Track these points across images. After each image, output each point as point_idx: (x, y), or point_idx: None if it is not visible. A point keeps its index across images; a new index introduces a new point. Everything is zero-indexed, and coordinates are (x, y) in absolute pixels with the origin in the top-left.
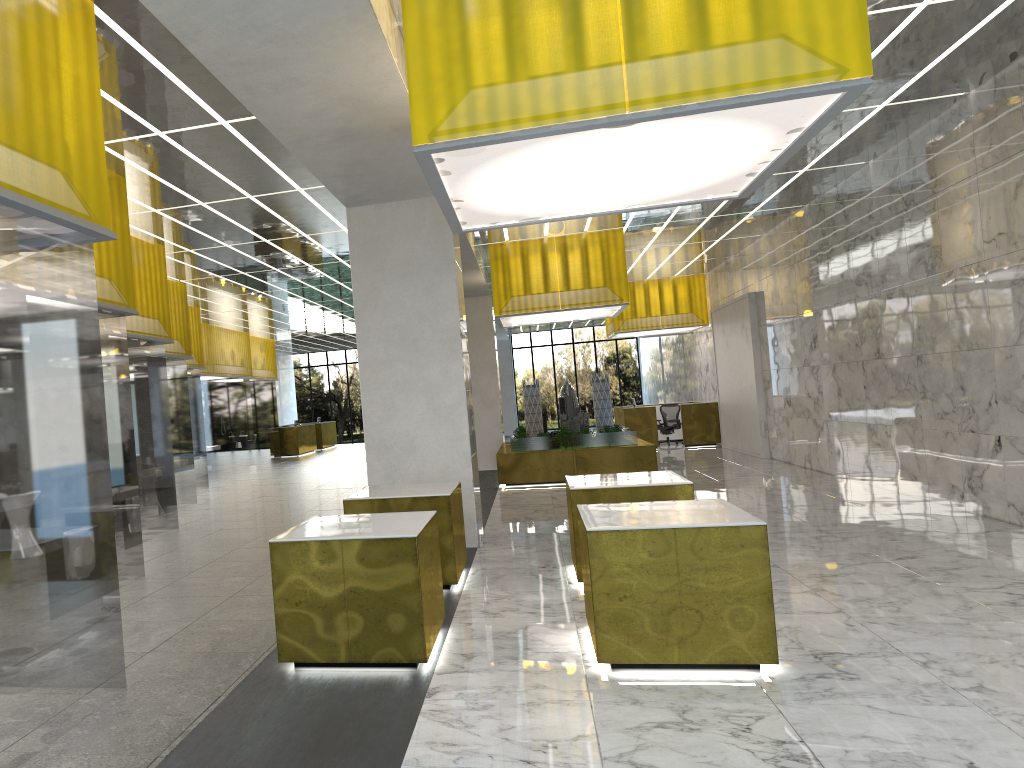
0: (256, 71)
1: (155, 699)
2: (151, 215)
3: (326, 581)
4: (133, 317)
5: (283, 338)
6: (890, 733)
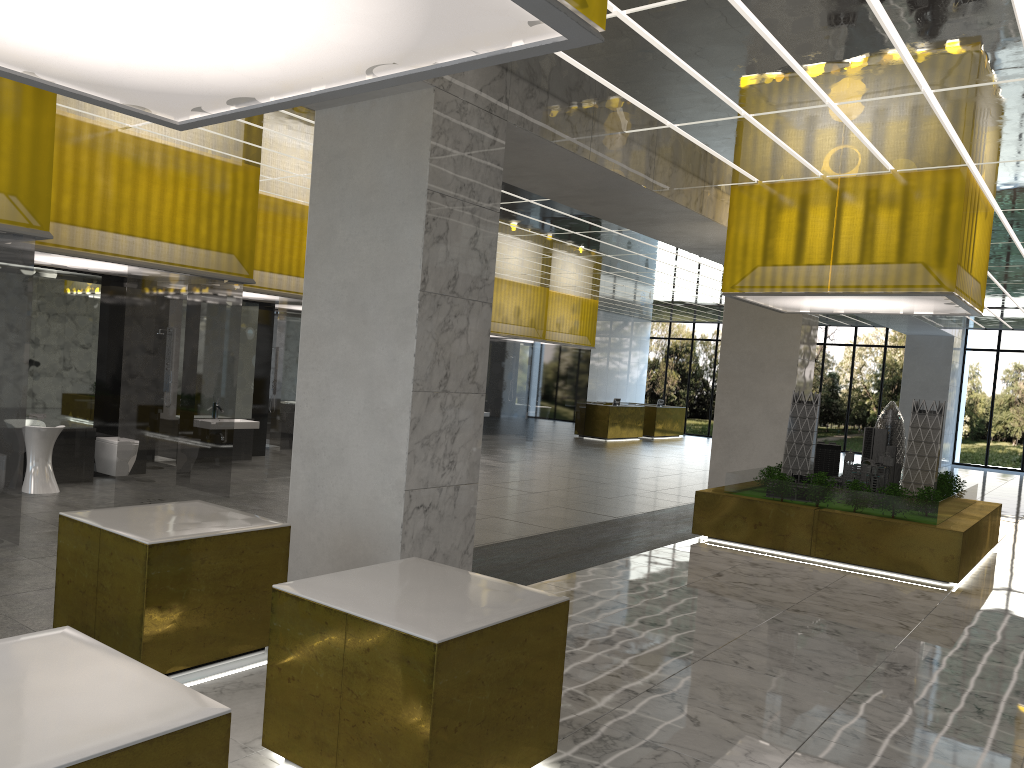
0: None
1: None
2: None
3: None
4: (176, 247)
5: (607, 300)
6: None
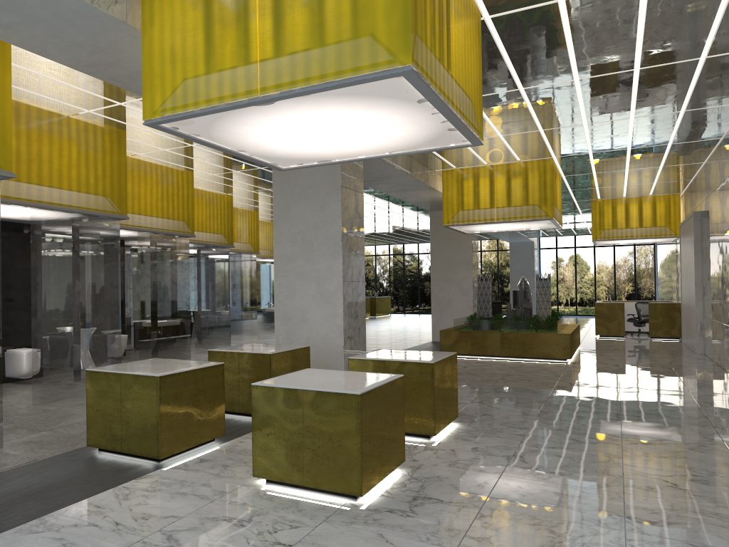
0: (107, 69)
1: (5, 455)
2: (165, 152)
3: (112, 398)
4: (159, 219)
5: None
6: None
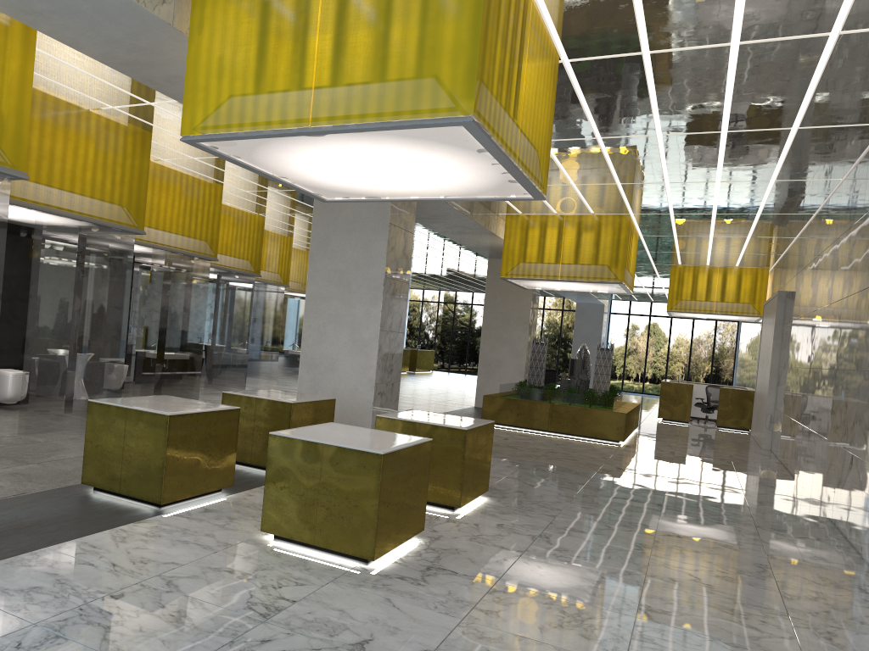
0: (143, 69)
1: None
2: (193, 161)
3: (114, 434)
4: (179, 237)
5: None
6: (362, 613)
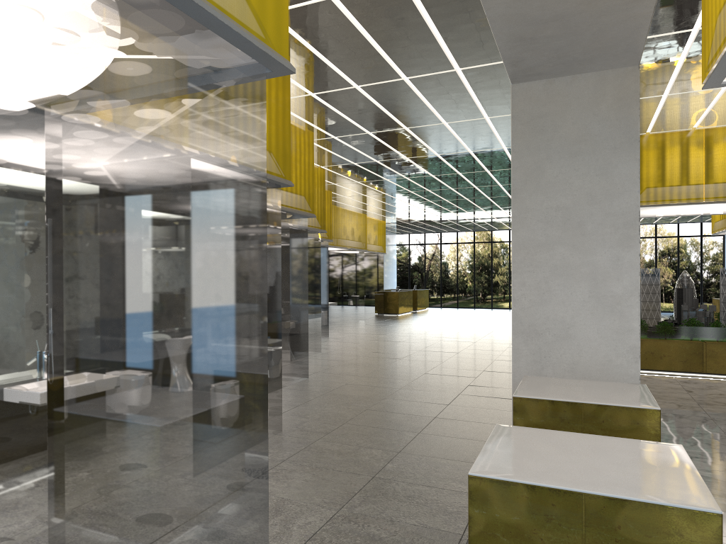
0: None
1: None
2: (307, 99)
3: None
4: (283, 192)
5: (392, 220)
6: None
